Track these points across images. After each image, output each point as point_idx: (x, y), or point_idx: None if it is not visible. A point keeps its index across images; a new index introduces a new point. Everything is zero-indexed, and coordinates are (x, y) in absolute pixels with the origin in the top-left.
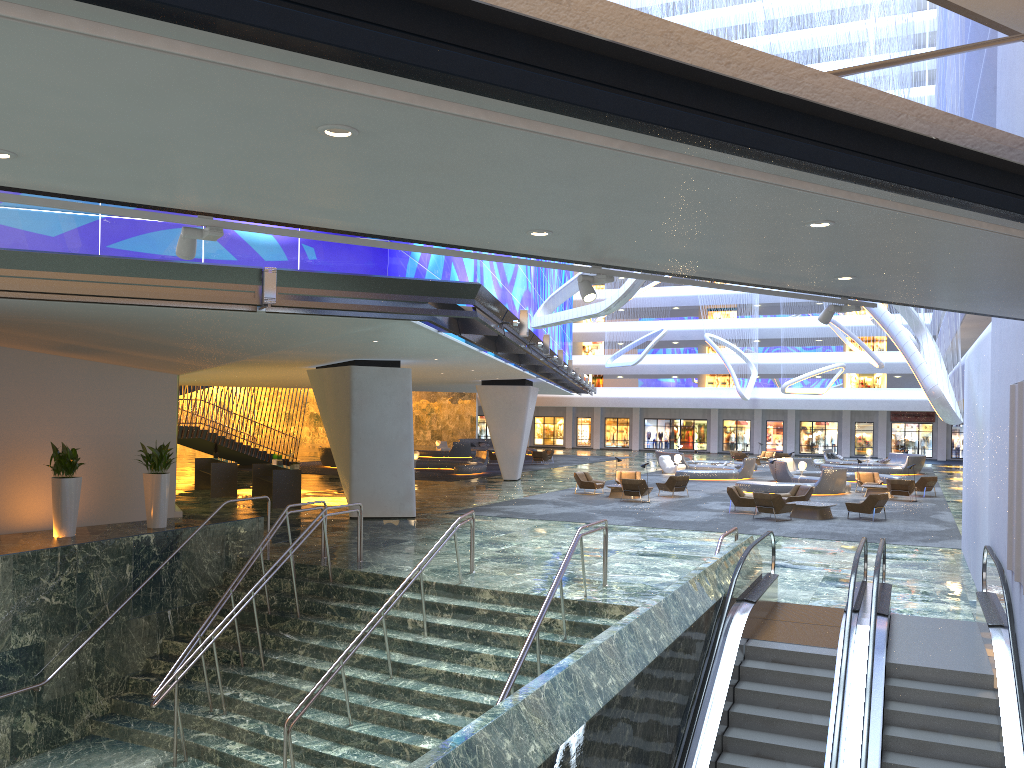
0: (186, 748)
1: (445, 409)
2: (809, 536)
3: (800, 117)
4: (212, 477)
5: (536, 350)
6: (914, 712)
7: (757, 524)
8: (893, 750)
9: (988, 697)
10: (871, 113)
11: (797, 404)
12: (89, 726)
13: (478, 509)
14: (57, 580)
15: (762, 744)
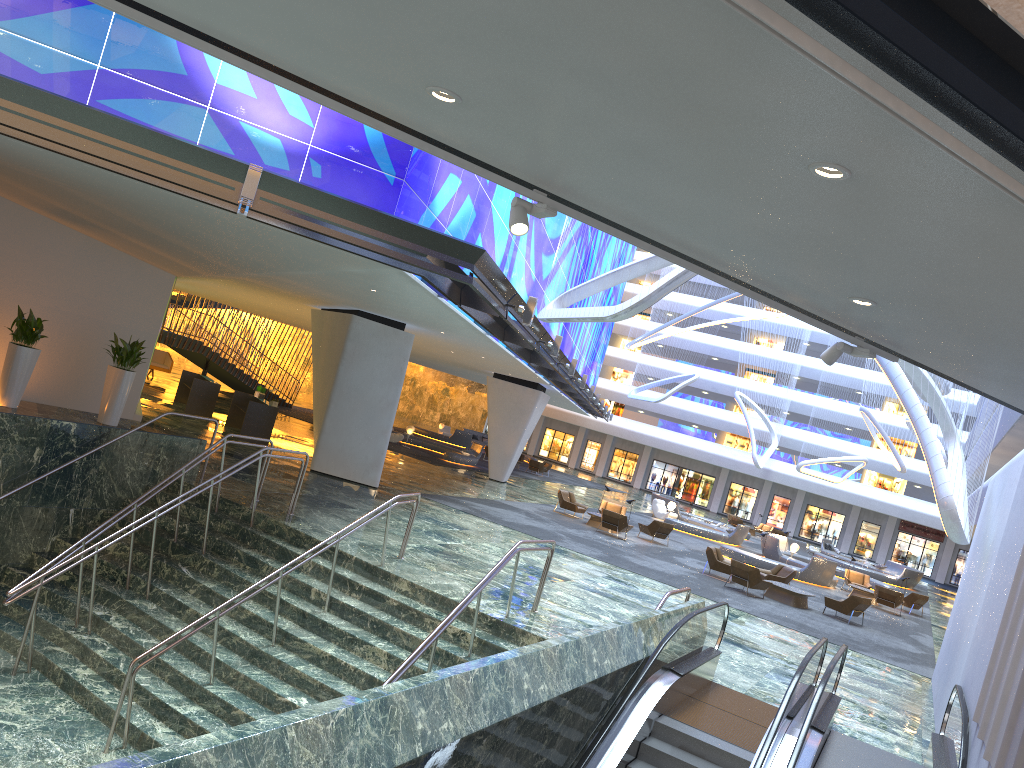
0: (34, 659)
1: (460, 396)
2: (775, 620)
3: None
4: (191, 392)
5: (546, 350)
6: None
7: (726, 593)
8: None
9: None
10: None
11: (809, 486)
12: None
13: (446, 498)
14: None
15: None
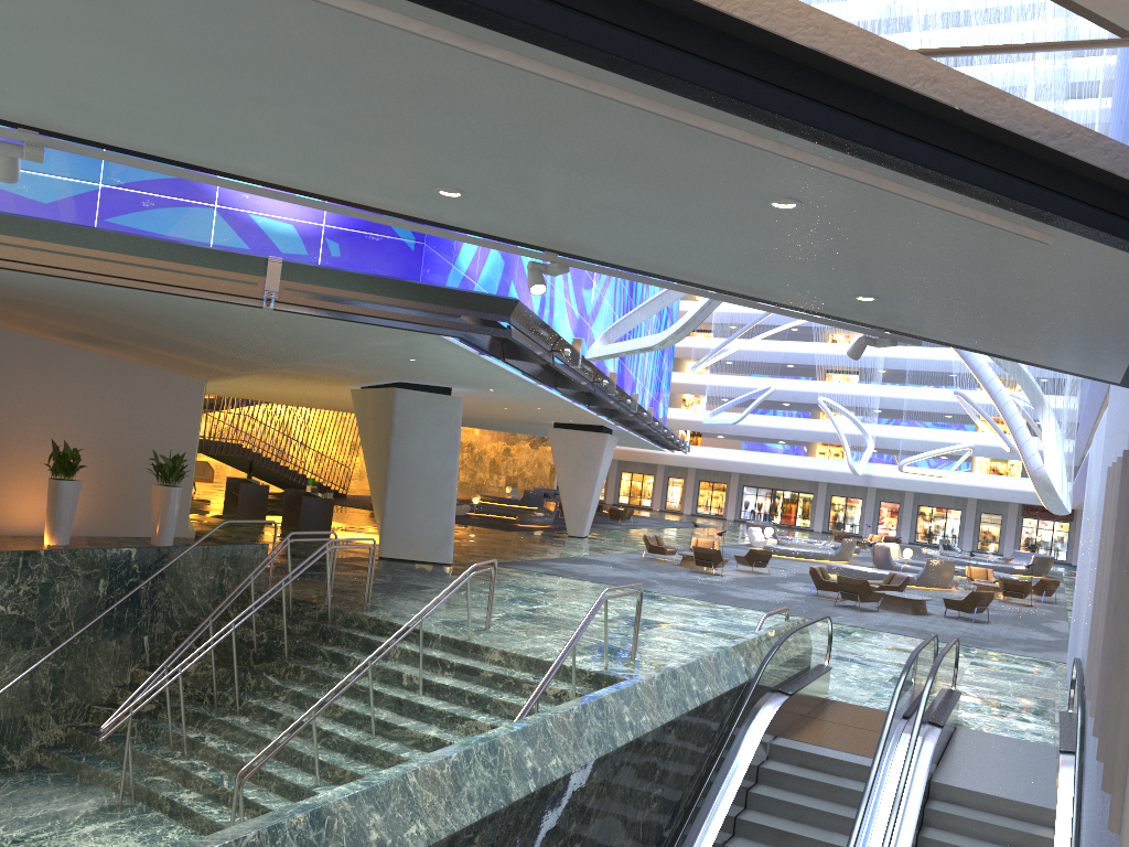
0: (136, 792)
1: (523, 454)
2: (892, 631)
3: (713, 35)
4: (240, 499)
5: (603, 390)
6: (953, 843)
7: (837, 611)
8: None
9: (1045, 835)
10: (812, 40)
11: (916, 486)
12: (38, 755)
13: (526, 563)
14: (16, 588)
15: None
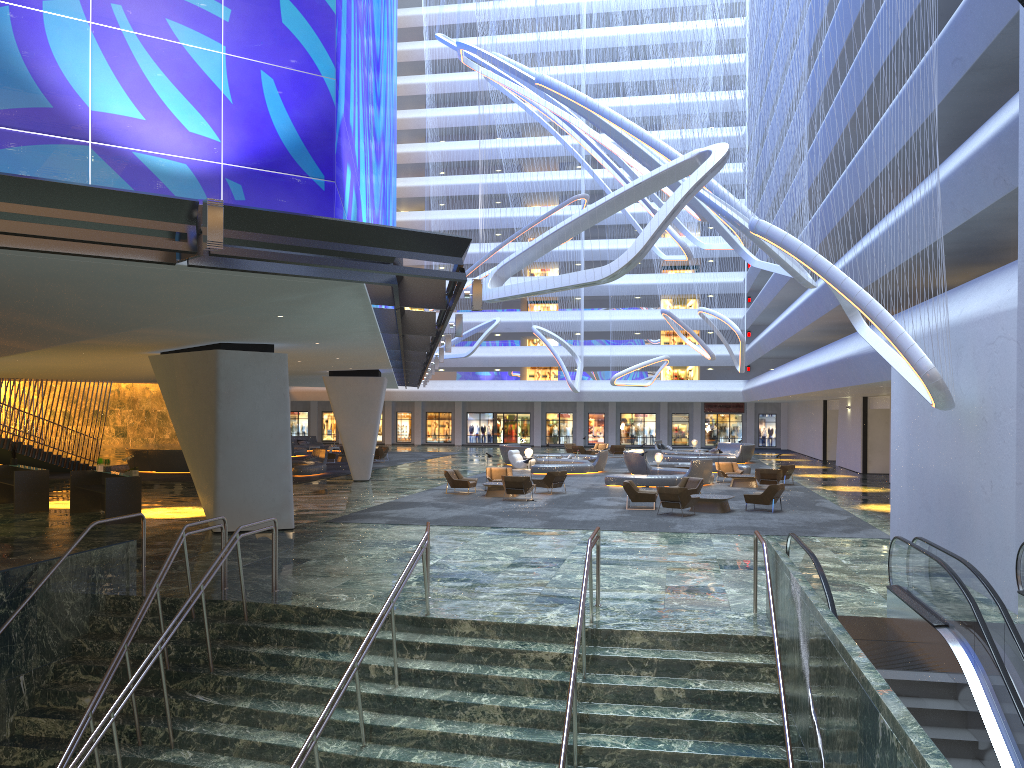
0: None
1: None
2: (735, 532)
3: None
4: (16, 489)
5: (437, 333)
6: None
7: (668, 520)
8: None
9: None
10: None
11: (620, 396)
12: None
13: (358, 516)
14: None
15: None
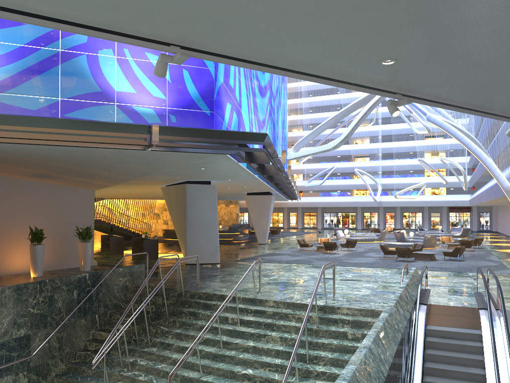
0: None
1: (222, 209)
2: (429, 269)
3: None
4: (110, 244)
5: (282, 174)
6: None
7: (399, 263)
8: None
9: None
10: None
11: (401, 204)
12: (55, 379)
13: (251, 258)
14: (37, 299)
15: None
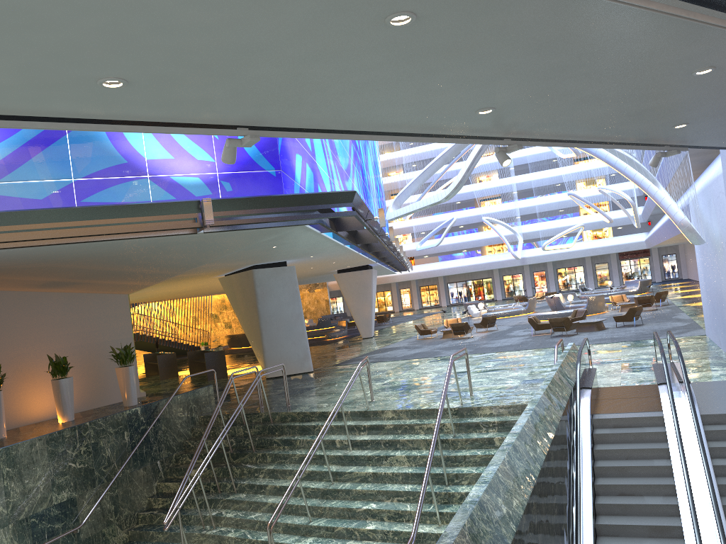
0: None
1: (306, 297)
2: (596, 342)
3: None
4: (159, 365)
5: (383, 239)
6: None
7: (555, 340)
8: (719, 475)
9: None
10: None
11: (553, 257)
12: None
13: (355, 359)
14: (78, 450)
15: (624, 486)
